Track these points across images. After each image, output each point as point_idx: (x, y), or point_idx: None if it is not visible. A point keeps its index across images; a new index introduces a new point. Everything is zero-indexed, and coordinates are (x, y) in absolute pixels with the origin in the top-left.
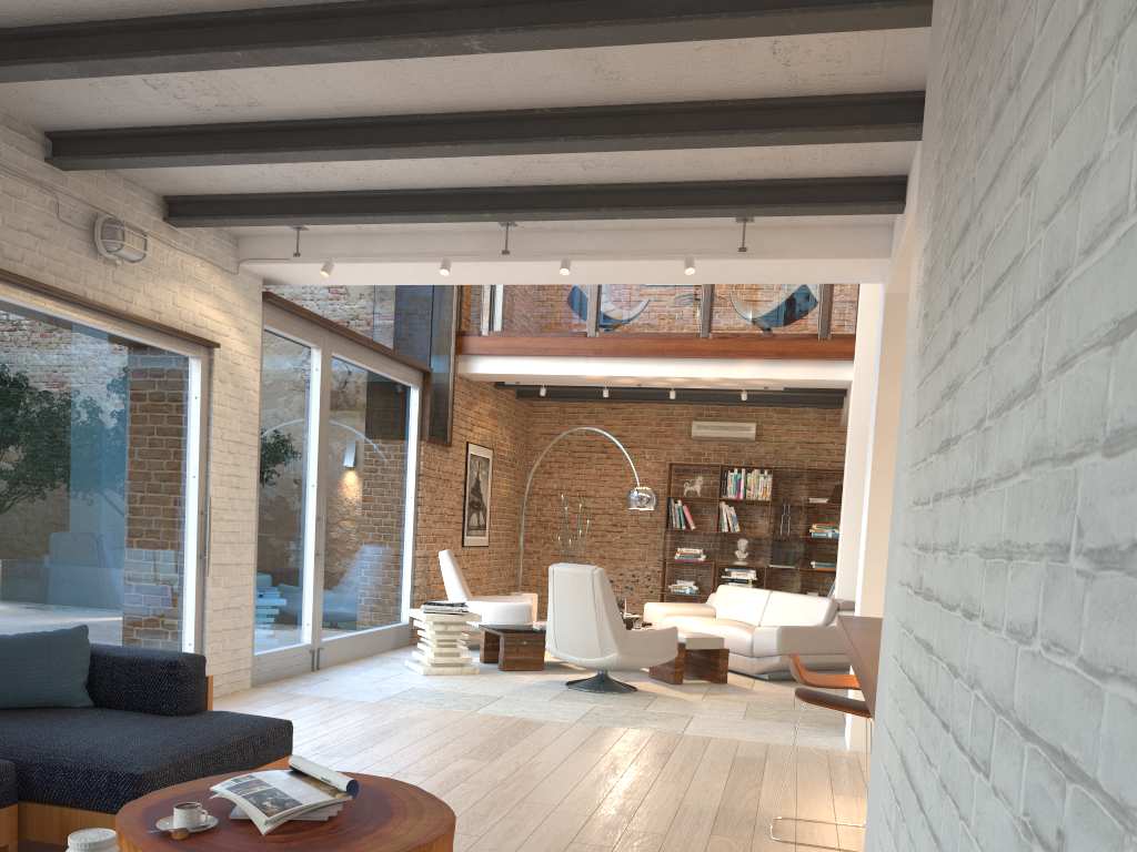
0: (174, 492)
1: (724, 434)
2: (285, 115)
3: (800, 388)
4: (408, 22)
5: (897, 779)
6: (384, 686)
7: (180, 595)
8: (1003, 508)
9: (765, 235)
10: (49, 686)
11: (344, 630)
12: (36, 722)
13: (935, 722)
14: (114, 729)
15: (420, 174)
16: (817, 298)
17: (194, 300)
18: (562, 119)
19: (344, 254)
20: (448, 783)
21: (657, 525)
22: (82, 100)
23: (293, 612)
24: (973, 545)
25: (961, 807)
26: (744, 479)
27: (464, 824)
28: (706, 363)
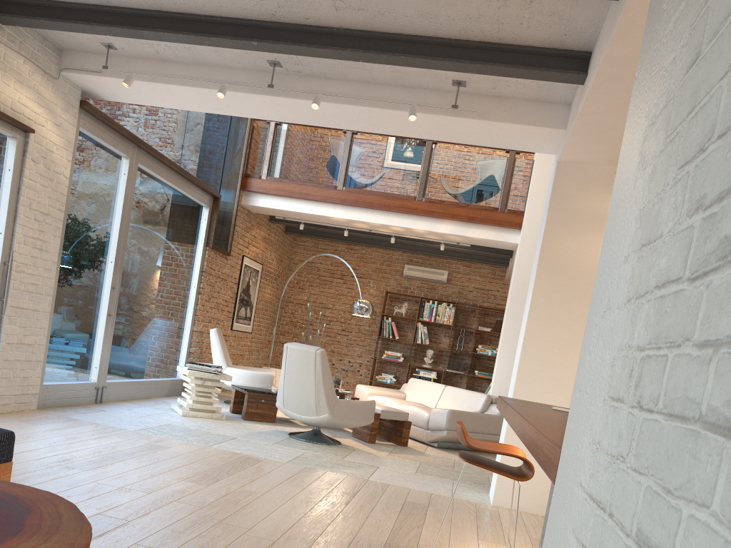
0: None
1: (425, 276)
2: None
3: (481, 248)
4: None
5: None
6: (147, 420)
7: None
8: None
9: (473, 100)
10: None
11: (128, 376)
12: None
13: None
14: None
15: None
16: (501, 183)
17: (14, 89)
18: None
19: (143, 72)
20: (162, 501)
21: (373, 333)
22: None
23: (84, 357)
24: None
25: None
26: (436, 308)
27: (160, 539)
28: (418, 219)
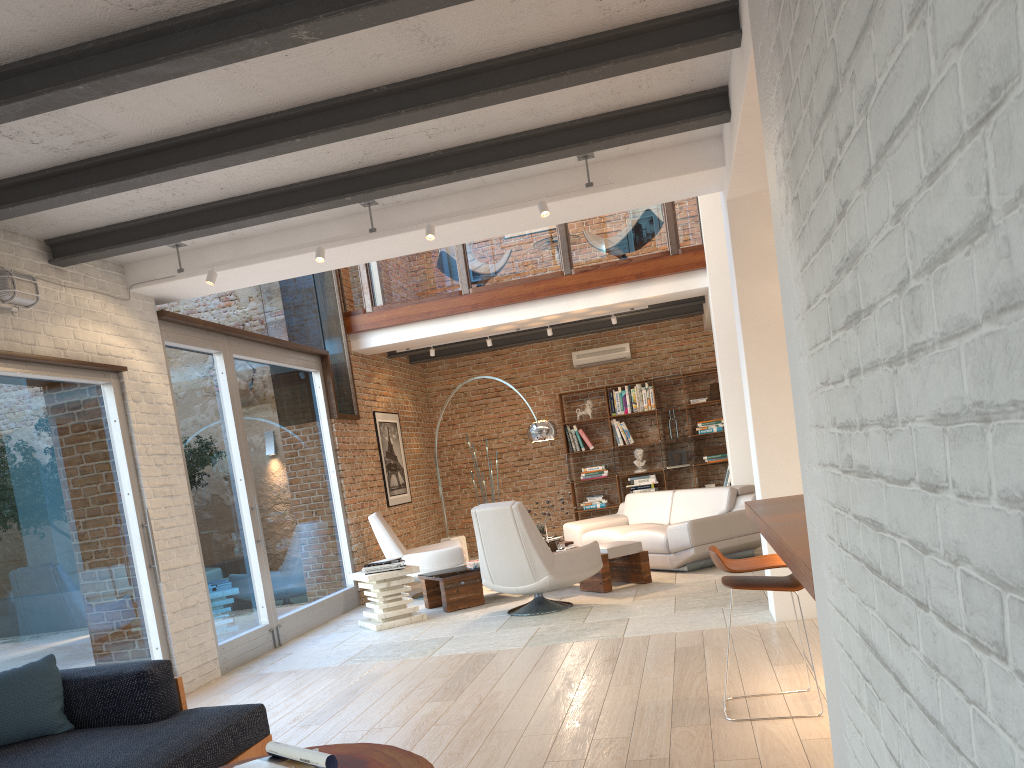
0: (113, 511)
1: (602, 358)
2: (140, 140)
3: (662, 303)
4: (235, 26)
5: (861, 657)
6: (343, 648)
7: (138, 605)
8: (961, 368)
9: (607, 168)
10: (28, 719)
11: (297, 605)
12: (22, 757)
13: (904, 601)
14: (97, 747)
15: (278, 172)
16: (662, 219)
17: (94, 331)
18: (399, 93)
19: (224, 261)
20: (420, 729)
21: (559, 451)
22: None
23: (247, 599)
24: (921, 414)
25: (966, 690)
26: (628, 395)
27: (443, 766)
28: (574, 297)
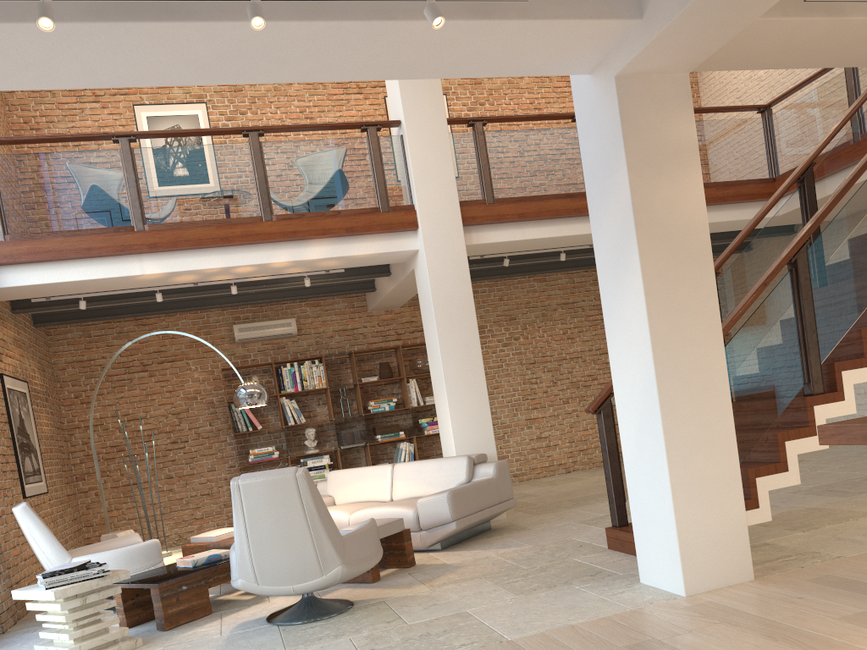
0: None
1: (267, 333)
2: None
3: (348, 273)
4: None
5: None
6: None
7: None
8: None
9: None
10: None
11: None
12: None
13: None
14: None
15: None
16: (370, 174)
17: None
18: None
19: None
20: None
21: (220, 433)
22: None
23: None
24: None
25: None
26: (298, 372)
27: None
28: (275, 247)
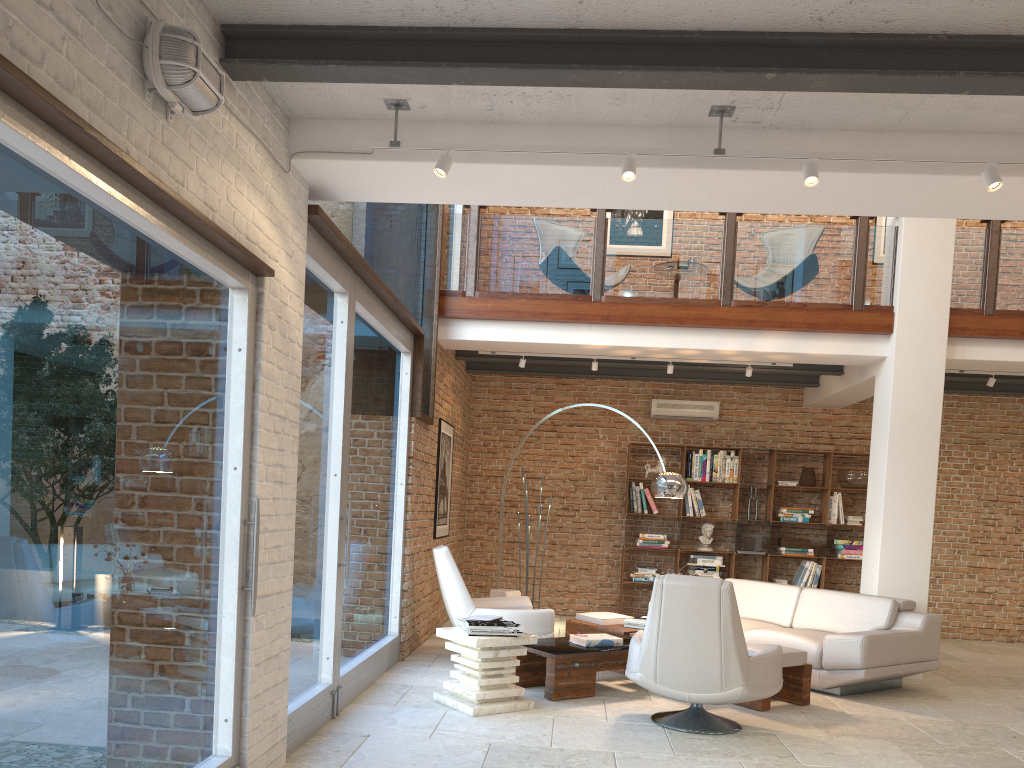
0: (212, 492)
1: (686, 413)
2: None
3: (793, 365)
4: None
5: None
6: (450, 743)
7: (214, 648)
8: None
9: None
10: None
11: (351, 656)
12: None
13: None
14: None
15: None
16: (850, 266)
17: (248, 199)
18: None
19: (470, 146)
20: None
21: (612, 508)
22: None
23: (314, 645)
24: None
25: None
26: (710, 461)
27: None
28: (726, 334)
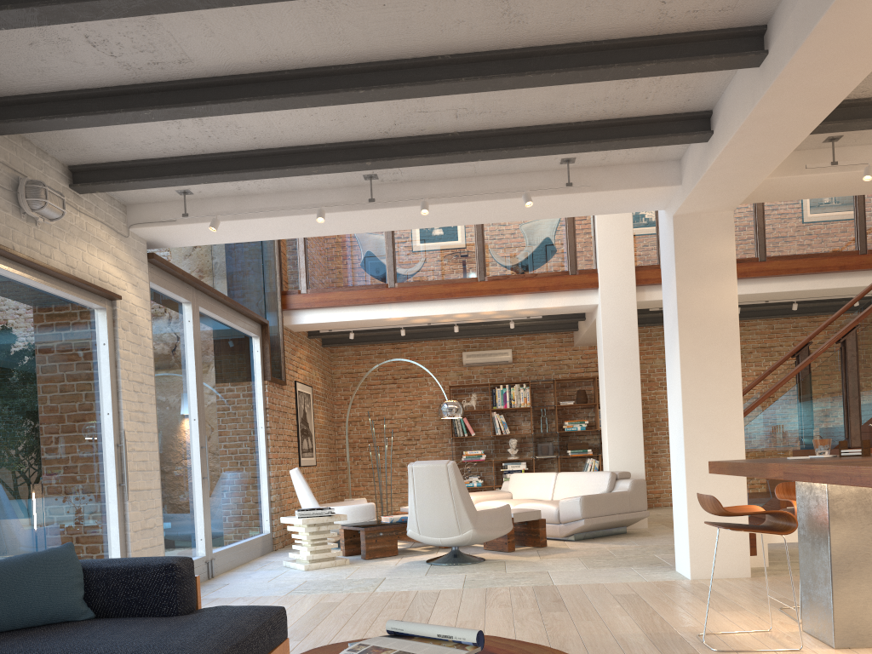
0: (93, 428)
1: (488, 359)
2: (210, 72)
3: (549, 317)
4: None
5: None
6: (280, 582)
7: (105, 520)
8: None
9: (581, 174)
10: (53, 602)
11: (226, 542)
12: (55, 637)
13: None
14: (140, 632)
15: (312, 130)
16: (564, 244)
17: (98, 257)
18: (459, 64)
19: (229, 211)
20: None
21: (444, 435)
22: (18, 62)
23: (189, 530)
24: None
25: None
26: (508, 393)
27: None
28: (485, 300)
